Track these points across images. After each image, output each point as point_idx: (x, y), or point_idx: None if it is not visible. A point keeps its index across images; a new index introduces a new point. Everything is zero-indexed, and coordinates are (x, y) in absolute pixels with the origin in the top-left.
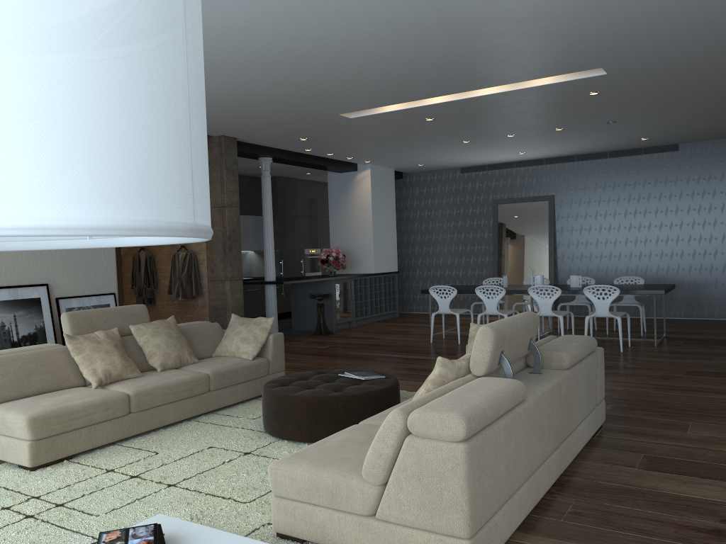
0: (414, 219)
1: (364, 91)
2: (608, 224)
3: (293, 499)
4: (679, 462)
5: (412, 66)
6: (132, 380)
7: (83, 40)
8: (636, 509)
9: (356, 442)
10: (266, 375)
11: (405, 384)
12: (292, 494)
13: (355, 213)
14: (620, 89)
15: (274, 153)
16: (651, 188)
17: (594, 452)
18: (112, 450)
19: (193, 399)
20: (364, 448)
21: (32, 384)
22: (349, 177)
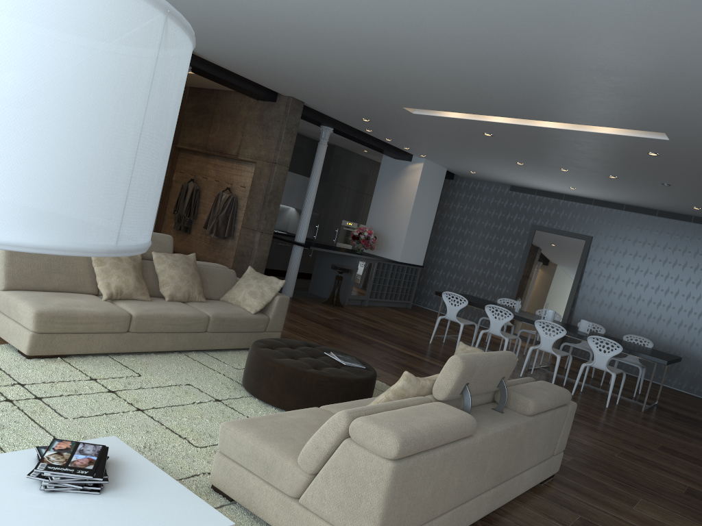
0: (452, 221)
1: (429, 93)
2: (637, 280)
3: (234, 460)
4: None
5: (479, 84)
6: (139, 302)
7: (33, 82)
8: None
9: (308, 425)
10: (263, 331)
11: (388, 378)
12: (234, 455)
13: (397, 200)
14: (679, 157)
15: (336, 125)
16: (689, 257)
17: (535, 499)
18: (102, 360)
19: (189, 335)
20: (312, 433)
21: (51, 281)
22: (401, 165)
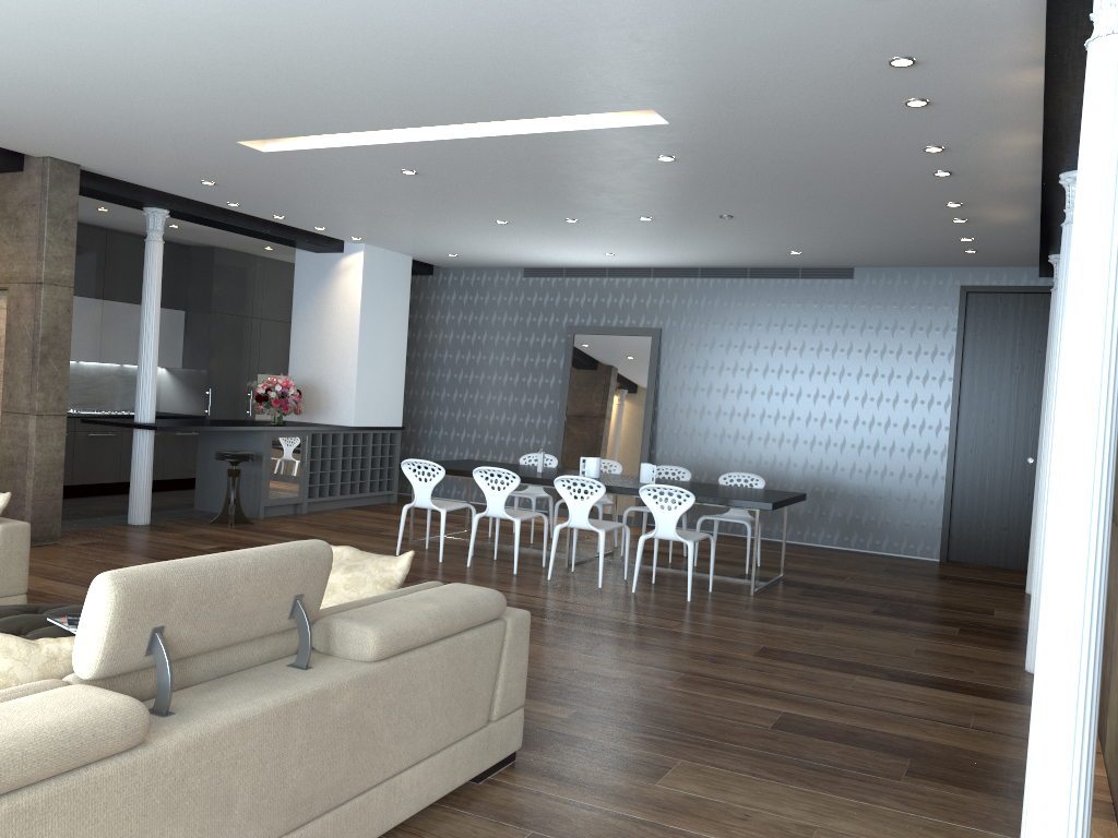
0: (444, 344)
1: (248, 100)
2: (738, 385)
3: None
4: None
5: (302, 60)
6: None
7: None
8: None
9: None
10: None
11: None
12: None
13: (333, 323)
14: (708, 157)
15: (172, 202)
16: (807, 334)
17: (447, 819)
18: None
19: None
20: None
21: None
22: (329, 261)
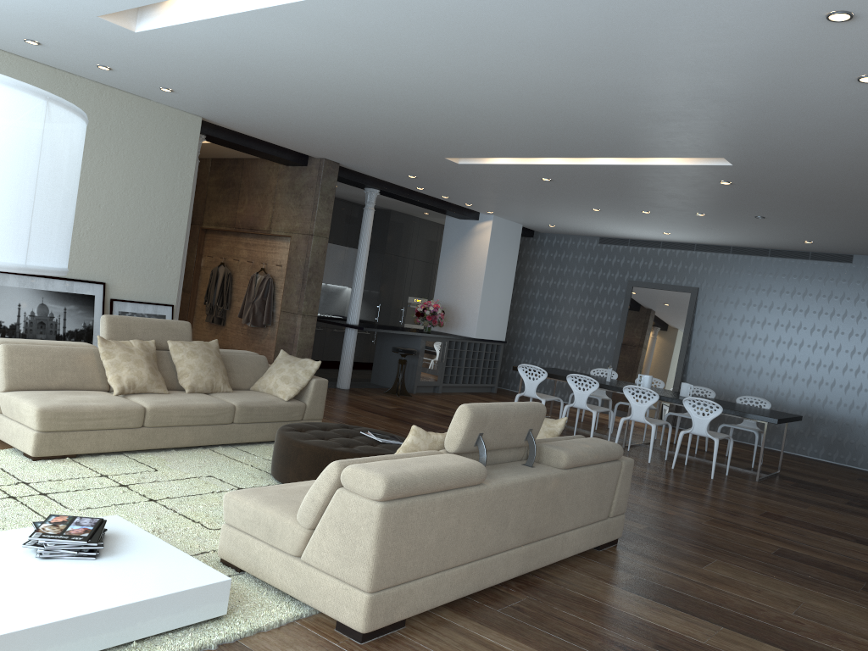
0: (537, 286)
1: (465, 139)
2: (754, 333)
3: (239, 529)
4: (665, 591)
5: (511, 123)
6: (155, 395)
7: None
8: (580, 618)
9: None
10: (300, 420)
11: None
12: (238, 524)
13: (467, 267)
14: (754, 183)
15: (382, 185)
16: (811, 301)
17: (587, 563)
18: (116, 458)
19: (213, 428)
20: None
21: (56, 379)
22: (468, 225)
